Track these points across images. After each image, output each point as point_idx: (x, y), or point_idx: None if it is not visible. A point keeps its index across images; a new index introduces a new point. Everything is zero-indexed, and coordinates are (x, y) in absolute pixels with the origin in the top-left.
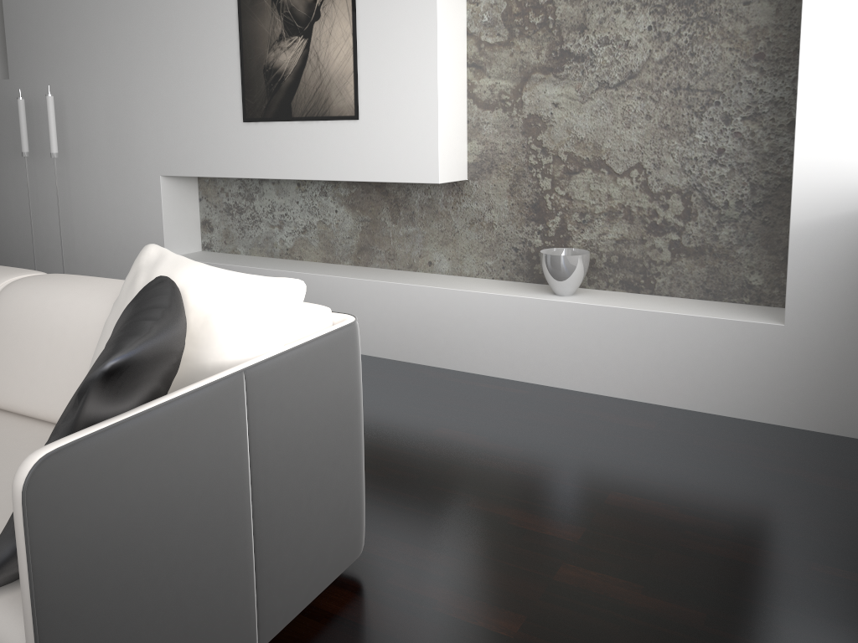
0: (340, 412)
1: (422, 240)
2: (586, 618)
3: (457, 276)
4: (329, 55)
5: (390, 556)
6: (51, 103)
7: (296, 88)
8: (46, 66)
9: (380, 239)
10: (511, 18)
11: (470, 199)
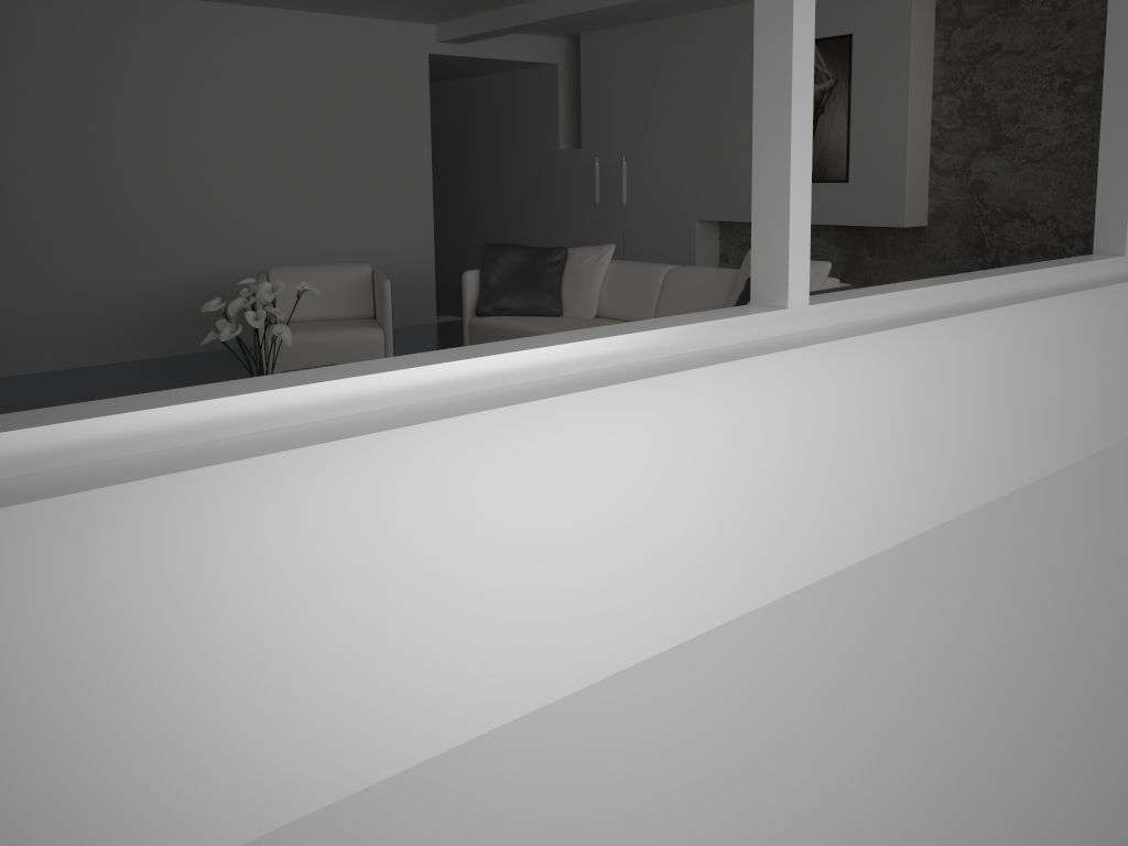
0: None
1: (891, 269)
2: None
3: None
4: (829, 138)
5: None
6: (624, 168)
7: None
8: (611, 140)
9: (859, 268)
10: (964, 112)
11: (928, 240)
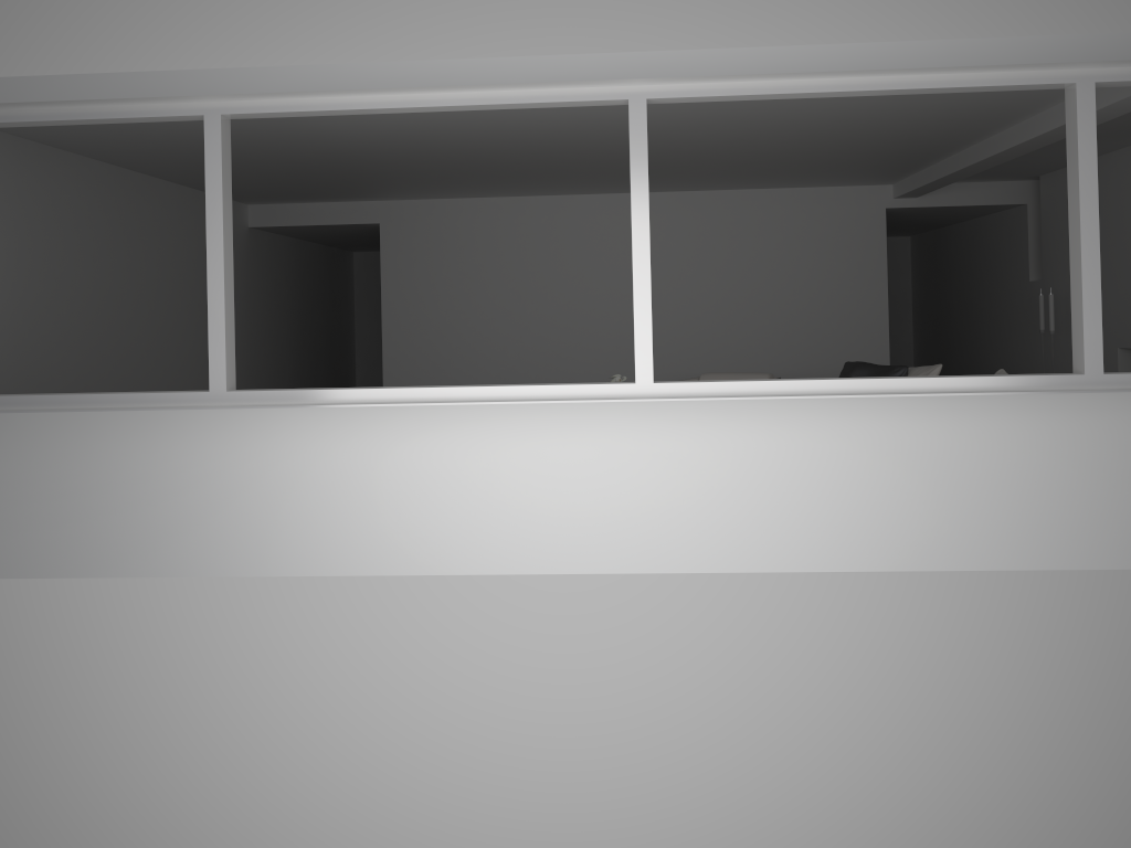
0: None
1: None
2: None
3: None
4: None
5: None
6: (1050, 299)
7: None
8: (1061, 272)
9: None
10: None
11: None
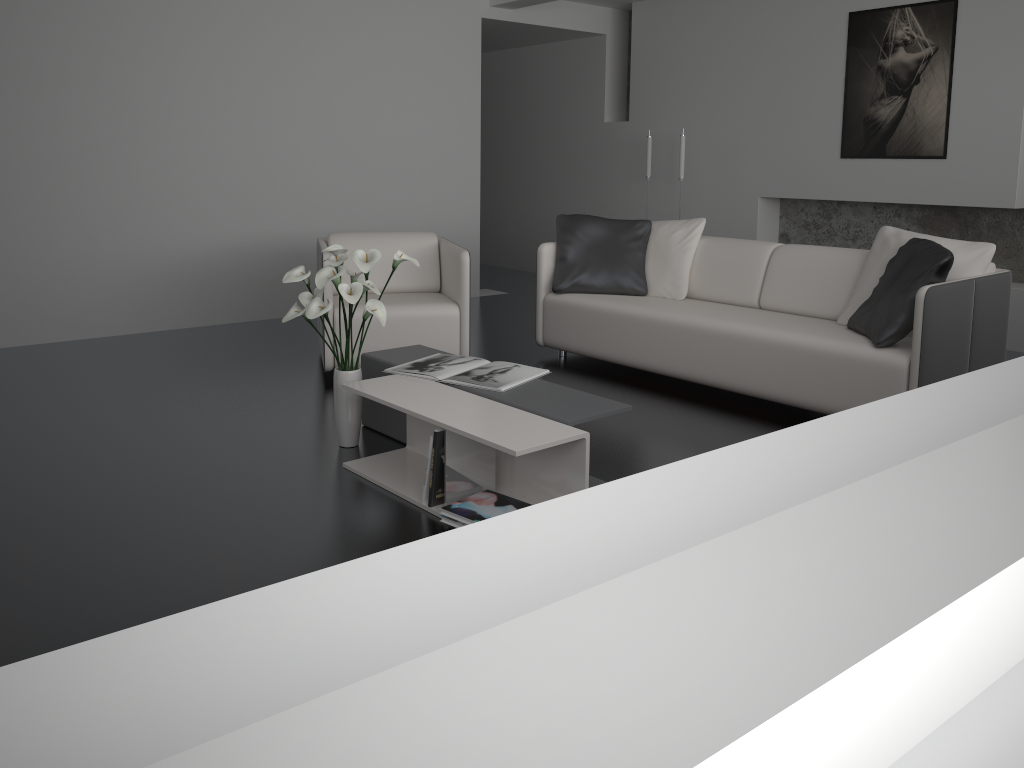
0: (1001, 316)
1: None
2: None
3: (1017, 283)
4: (924, 110)
5: None
6: (683, 141)
7: (891, 134)
8: (664, 112)
9: None
10: None
11: None
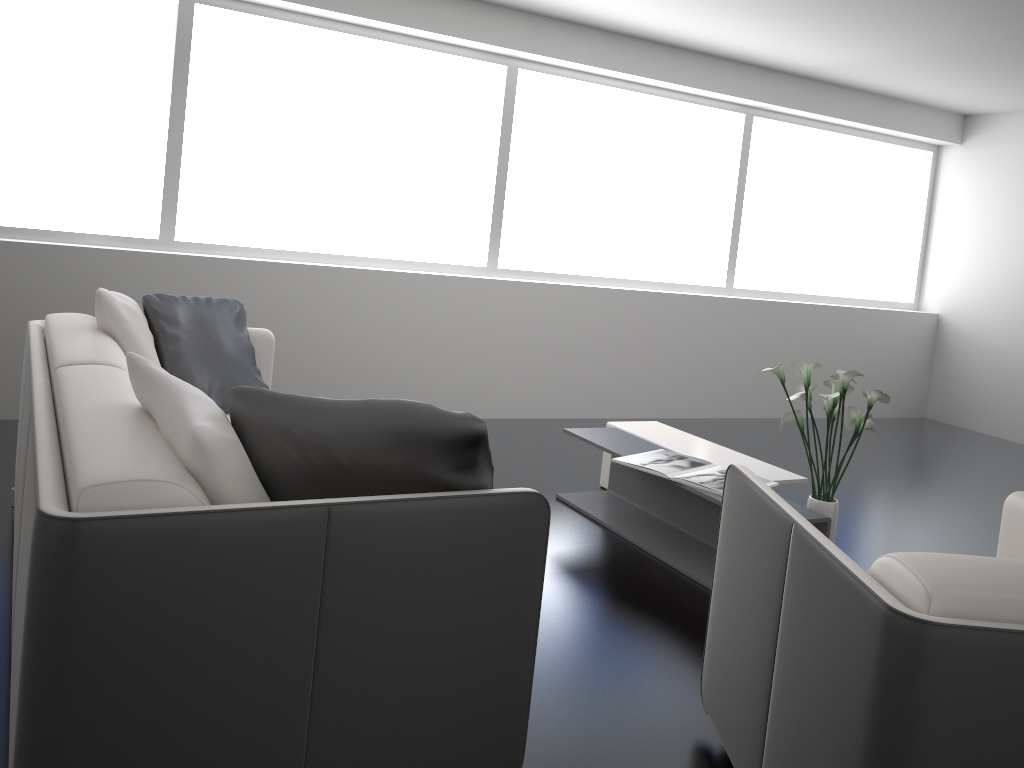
0: None
1: None
2: (7, 454)
3: None
4: None
5: (1, 493)
6: None
7: None
8: None
9: None
10: None
11: None
